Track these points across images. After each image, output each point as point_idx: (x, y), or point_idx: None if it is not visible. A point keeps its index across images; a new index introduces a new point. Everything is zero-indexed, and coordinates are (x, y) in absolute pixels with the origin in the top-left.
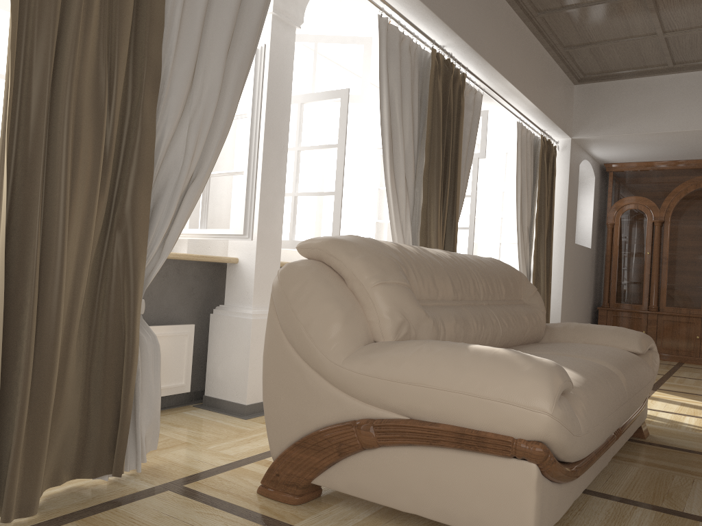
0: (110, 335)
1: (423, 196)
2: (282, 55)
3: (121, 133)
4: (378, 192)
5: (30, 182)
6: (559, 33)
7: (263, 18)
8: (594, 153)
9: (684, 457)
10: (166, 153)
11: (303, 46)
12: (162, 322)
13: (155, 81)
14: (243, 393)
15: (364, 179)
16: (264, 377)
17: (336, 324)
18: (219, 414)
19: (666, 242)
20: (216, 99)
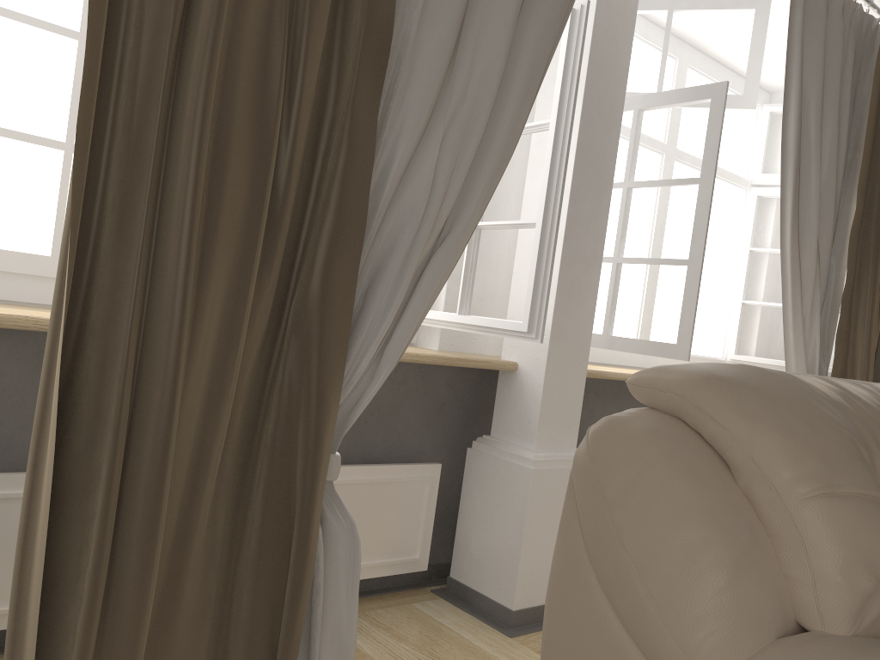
0: (267, 525)
1: (847, 271)
2: (614, 26)
3: (315, 152)
4: (749, 256)
5: (123, 243)
6: None
7: None
8: None
9: None
10: (397, 189)
11: (645, 21)
12: (393, 455)
13: (379, 55)
14: (509, 589)
15: (726, 234)
16: (544, 644)
17: (714, 581)
18: (469, 617)
19: None
20: (493, 93)
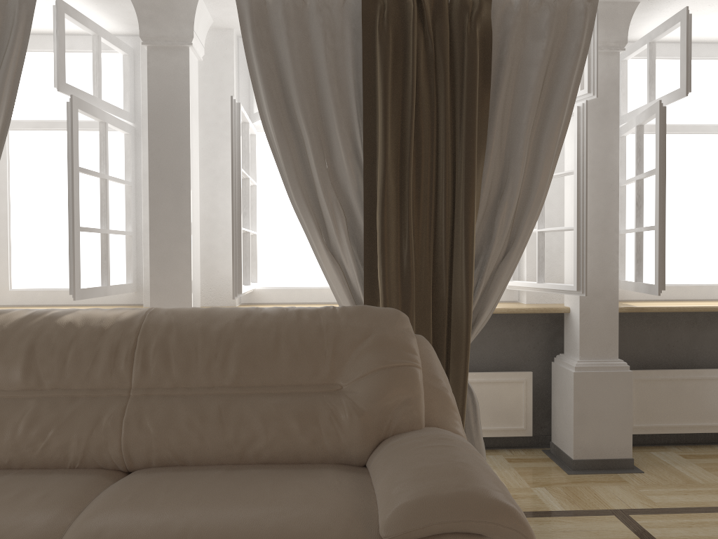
0: None
1: (365, 210)
2: (168, 84)
3: None
4: None
5: None
6: None
7: (18, 78)
8: None
9: None
10: None
11: None
12: None
13: None
14: None
15: None
16: None
17: None
18: None
19: None
20: None
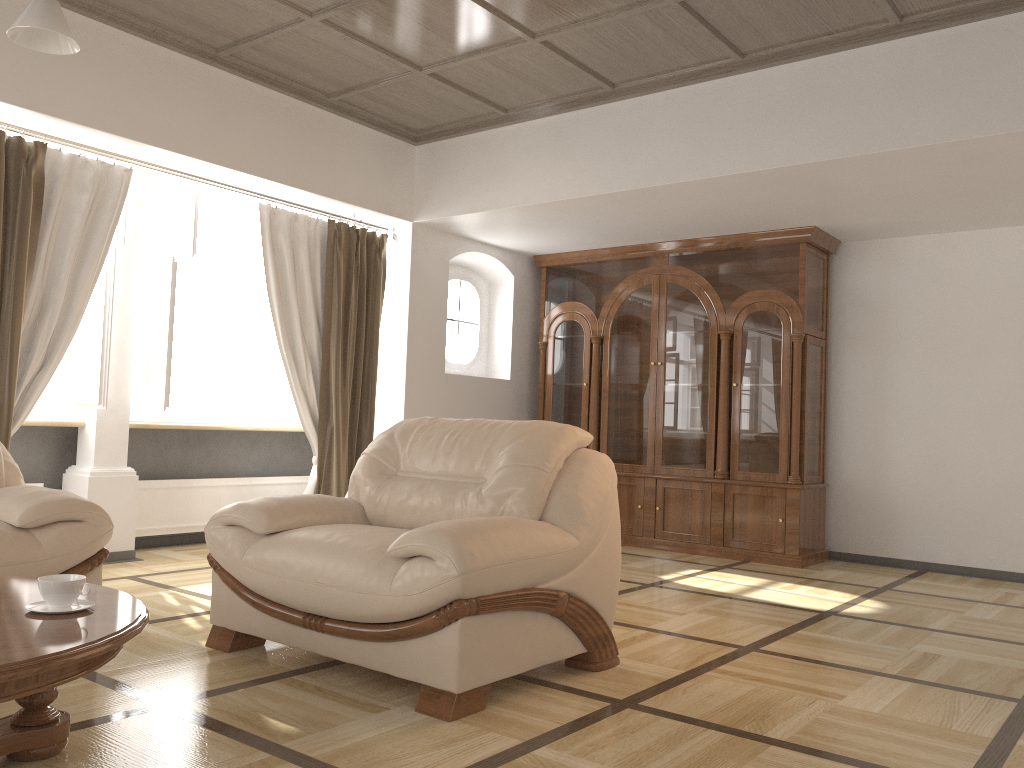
0: None
1: None
2: None
3: None
4: None
5: None
6: (291, 77)
7: None
8: (490, 242)
9: None
10: None
11: None
12: None
13: None
14: None
15: None
16: None
17: None
18: None
19: (606, 368)
20: None
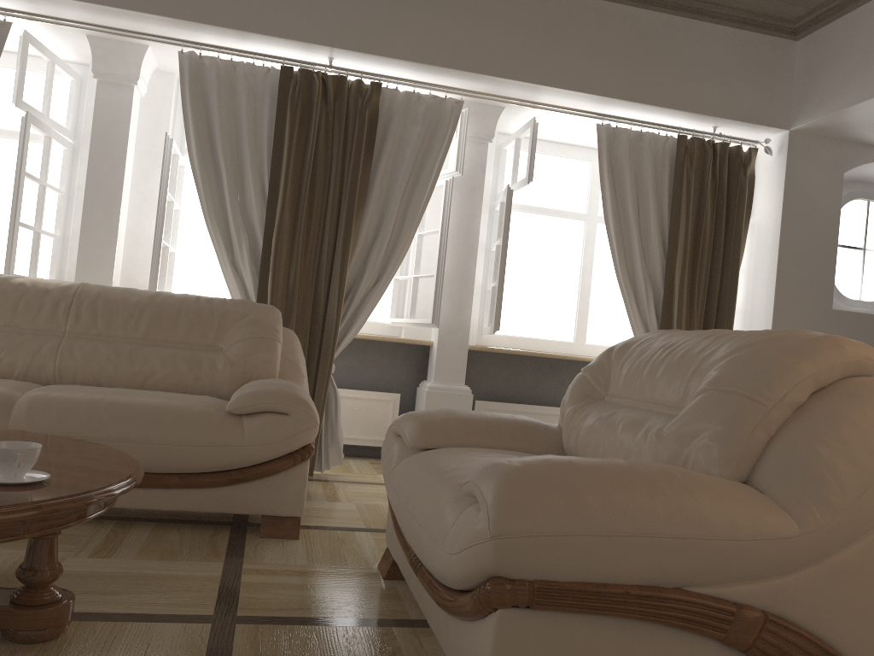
0: None
1: (264, 236)
2: (112, 114)
3: None
4: None
5: None
6: None
7: None
8: None
9: (187, 550)
10: None
11: None
12: None
13: None
14: None
15: None
16: None
17: None
18: None
19: None
20: None
